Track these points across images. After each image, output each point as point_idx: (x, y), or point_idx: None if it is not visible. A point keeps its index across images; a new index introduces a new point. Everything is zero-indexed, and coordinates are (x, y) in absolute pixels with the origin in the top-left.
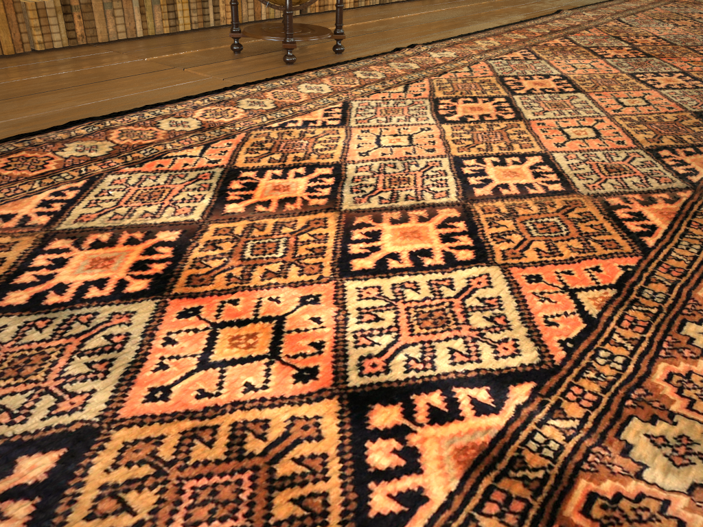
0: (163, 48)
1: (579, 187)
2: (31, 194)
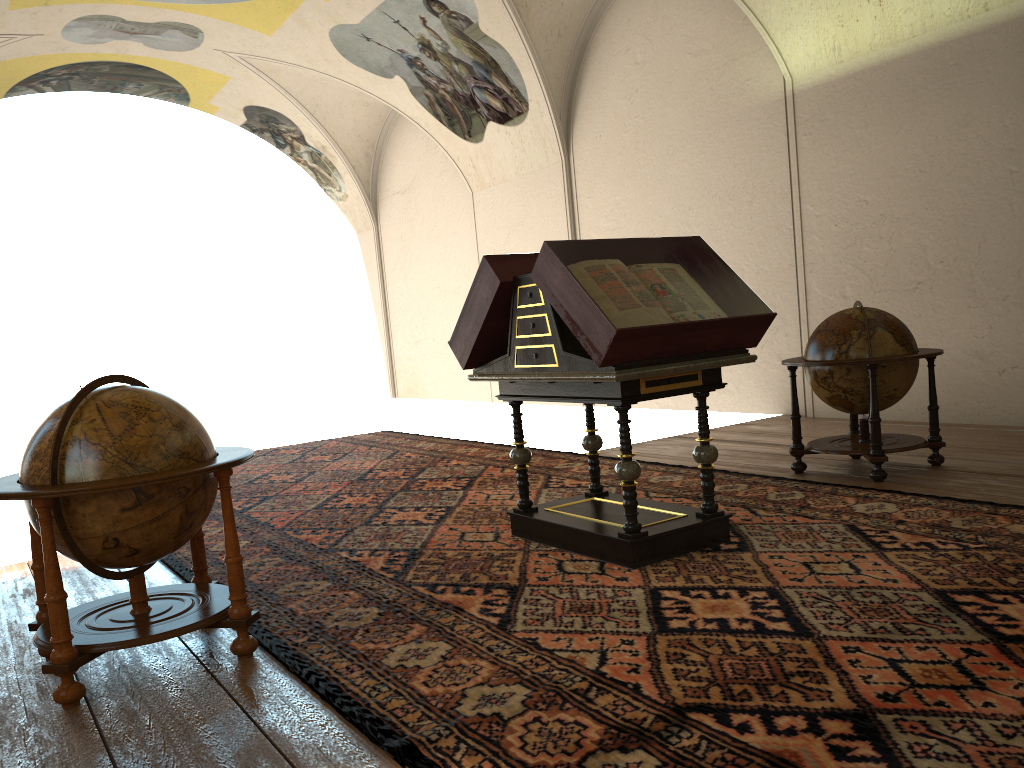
0: None
1: None
2: None
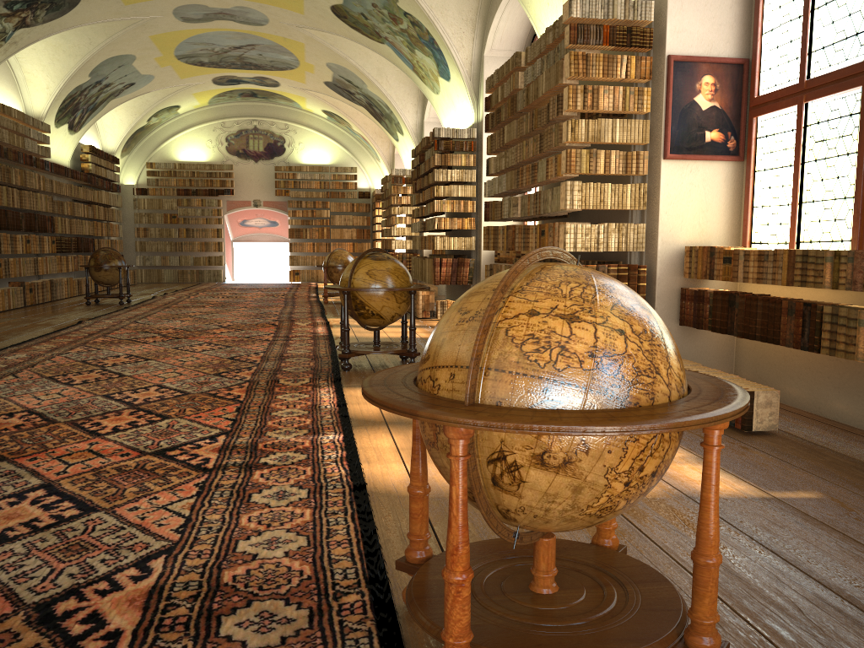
0: None
1: (190, 391)
2: None
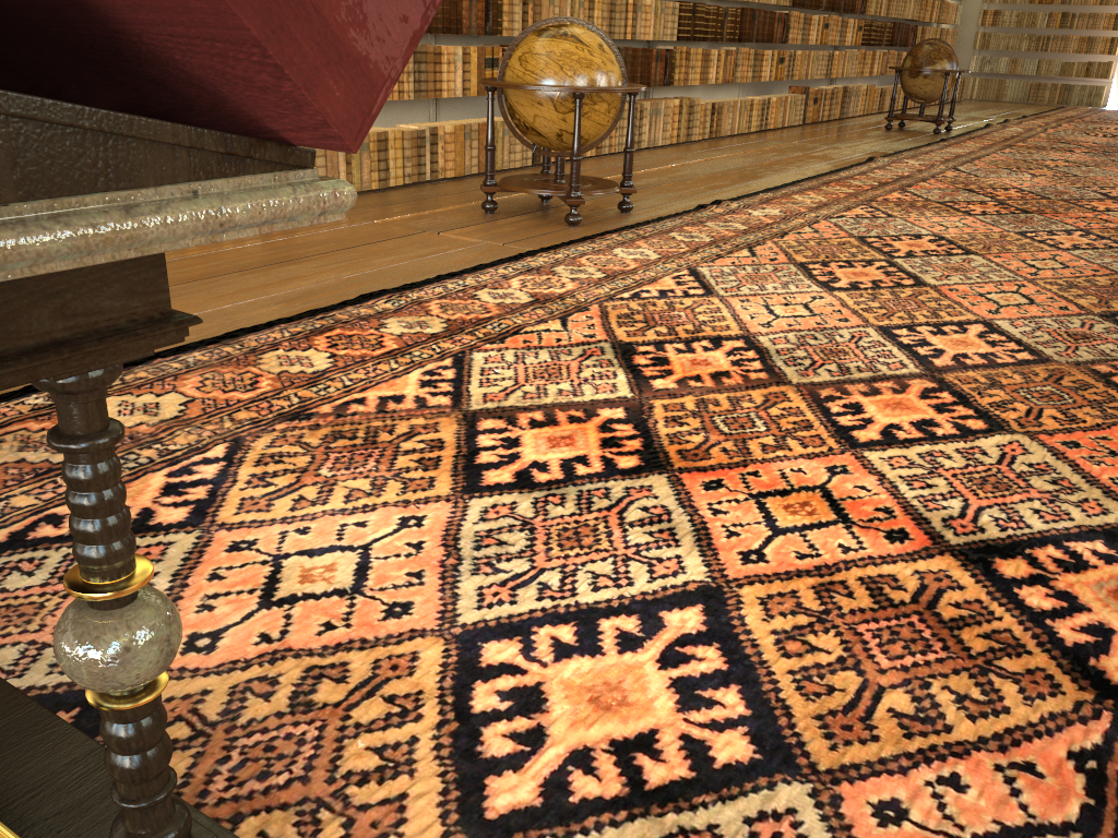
0: (386, 208)
1: (1051, 355)
2: (399, 374)
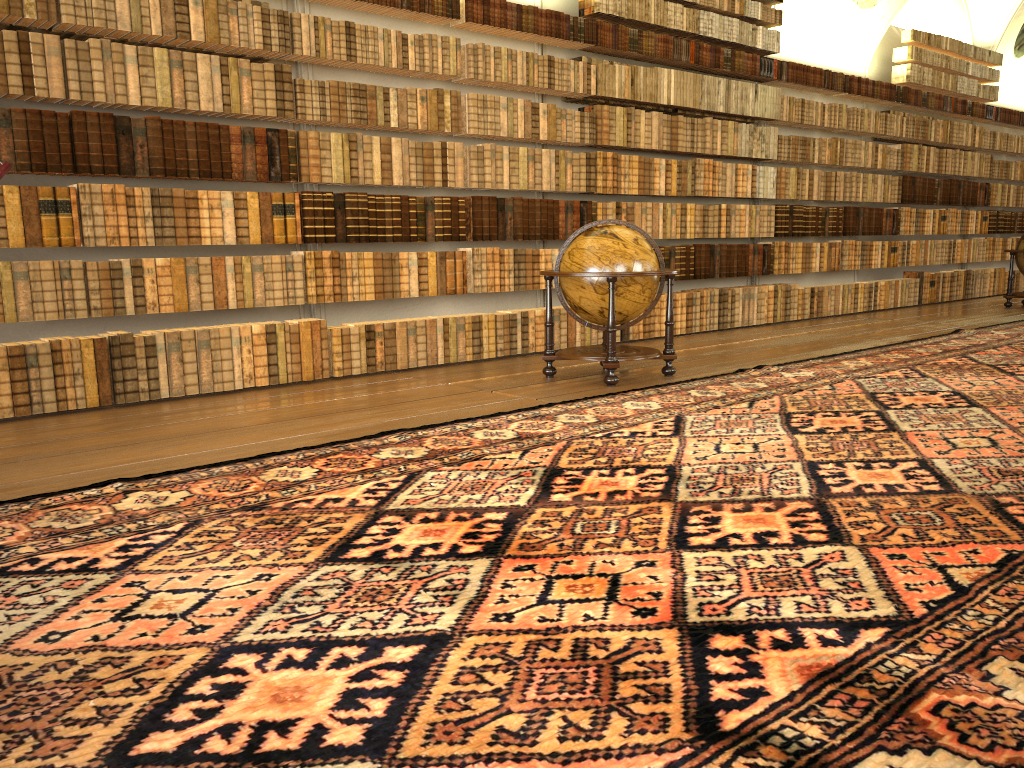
0: (467, 374)
1: (961, 487)
2: (356, 484)
